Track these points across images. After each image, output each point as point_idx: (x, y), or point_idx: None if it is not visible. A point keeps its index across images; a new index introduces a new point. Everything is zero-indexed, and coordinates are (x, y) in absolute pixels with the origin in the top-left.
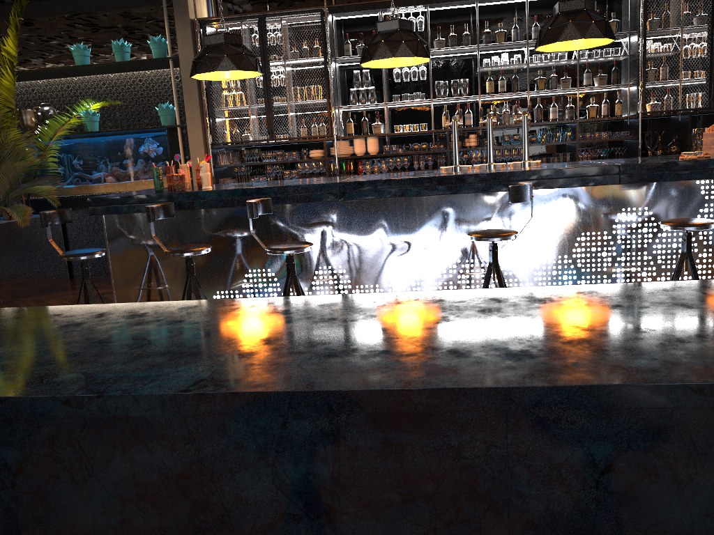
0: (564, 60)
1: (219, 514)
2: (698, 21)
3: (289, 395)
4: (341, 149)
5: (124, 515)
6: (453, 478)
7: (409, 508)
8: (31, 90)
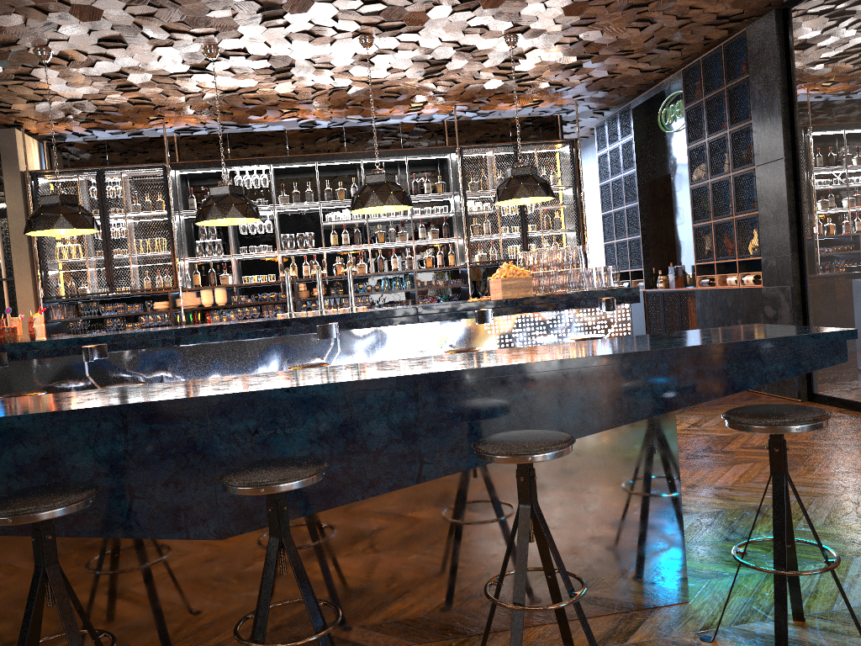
0: (399, 216)
1: (64, 477)
2: None
3: (100, 408)
4: (187, 300)
5: (9, 485)
6: (184, 444)
7: (164, 462)
8: None
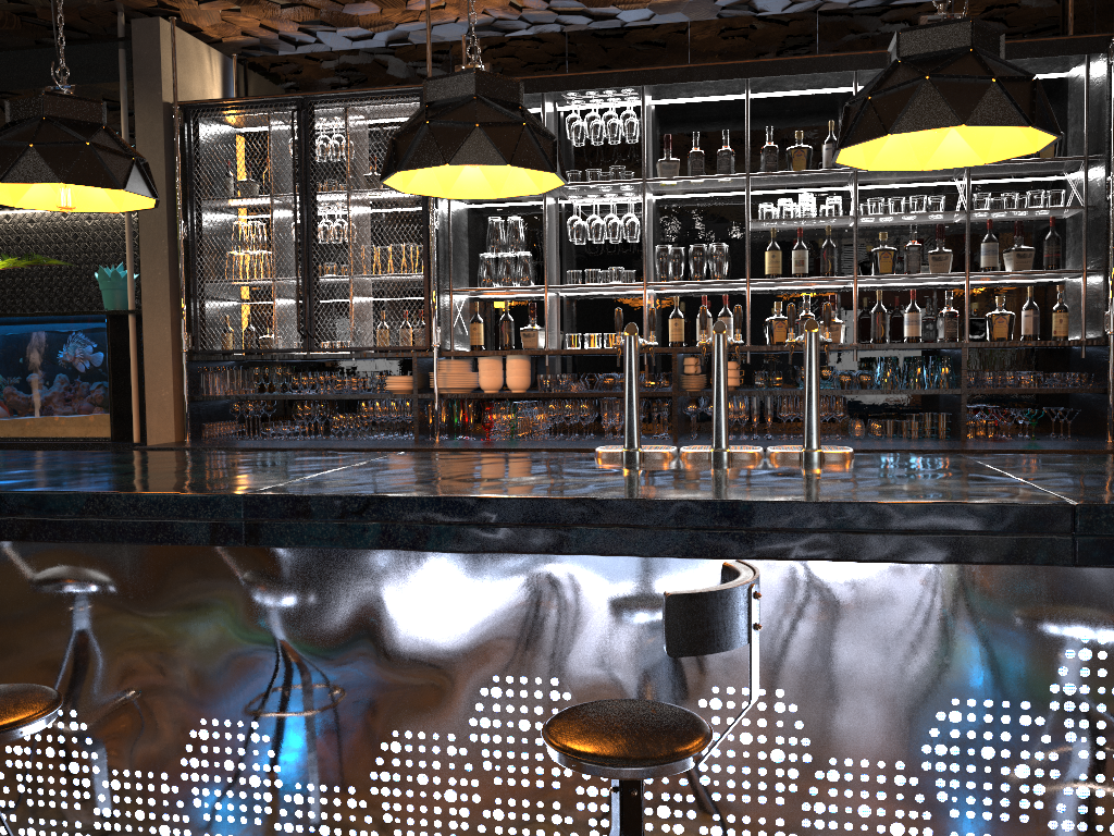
0: (937, 211)
1: None
2: None
3: None
4: (449, 377)
5: None
6: None
7: None
8: (16, 238)
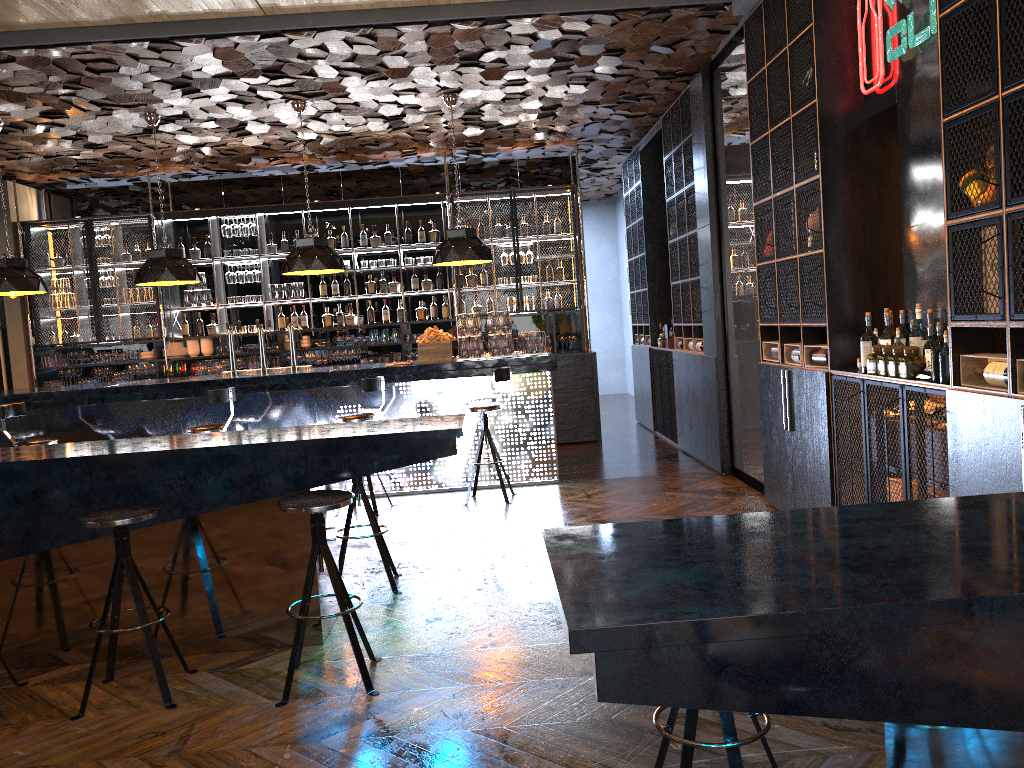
0: (388, 266)
1: None
2: (501, 234)
3: None
4: (173, 350)
5: None
6: None
7: None
8: None
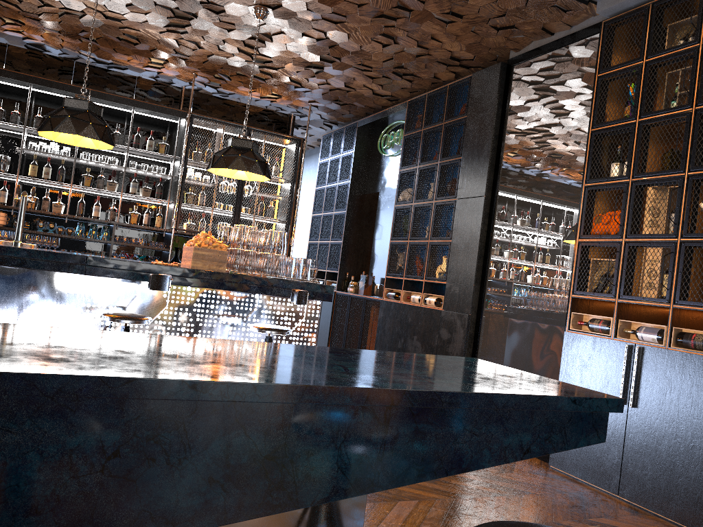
0: (112, 164)
1: None
2: None
3: None
4: None
5: None
6: None
7: None
8: None
